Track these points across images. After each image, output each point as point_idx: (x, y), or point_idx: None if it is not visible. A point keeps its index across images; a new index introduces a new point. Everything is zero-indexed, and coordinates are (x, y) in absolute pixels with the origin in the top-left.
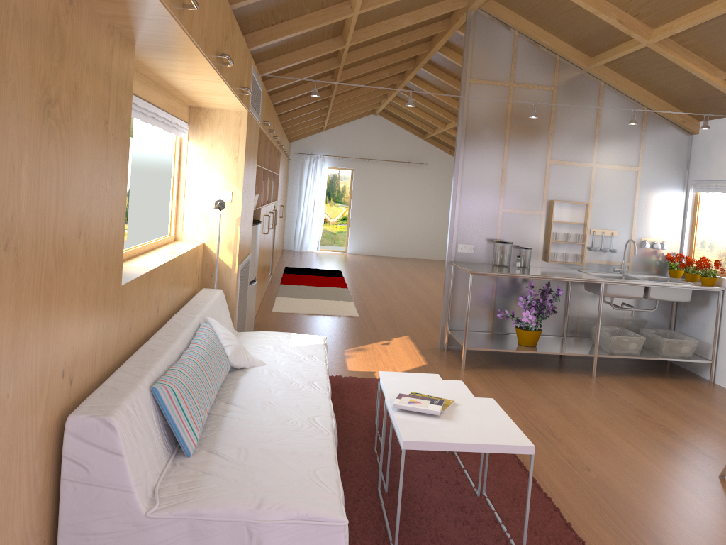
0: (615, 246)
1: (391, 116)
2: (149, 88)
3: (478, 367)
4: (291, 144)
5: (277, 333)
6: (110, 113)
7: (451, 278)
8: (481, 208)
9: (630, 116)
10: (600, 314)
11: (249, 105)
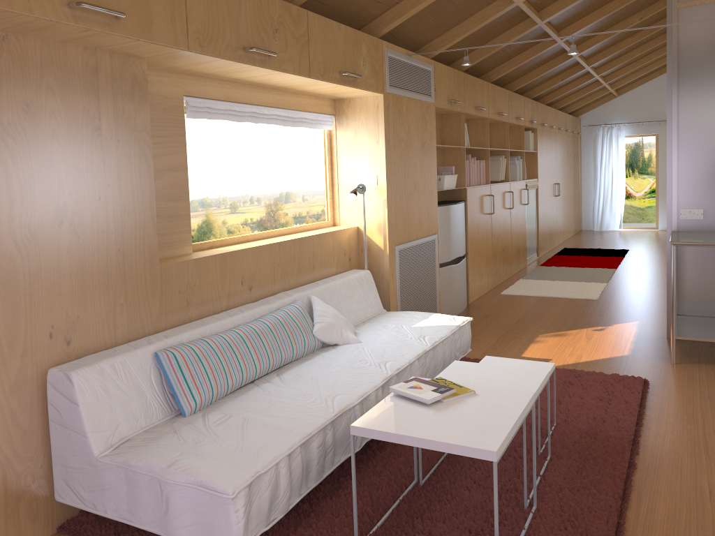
0: None
1: None
2: (240, 91)
3: (699, 361)
4: (580, 117)
5: (419, 313)
6: (103, 121)
7: None
8: (709, 162)
9: None
10: None
11: (386, 87)
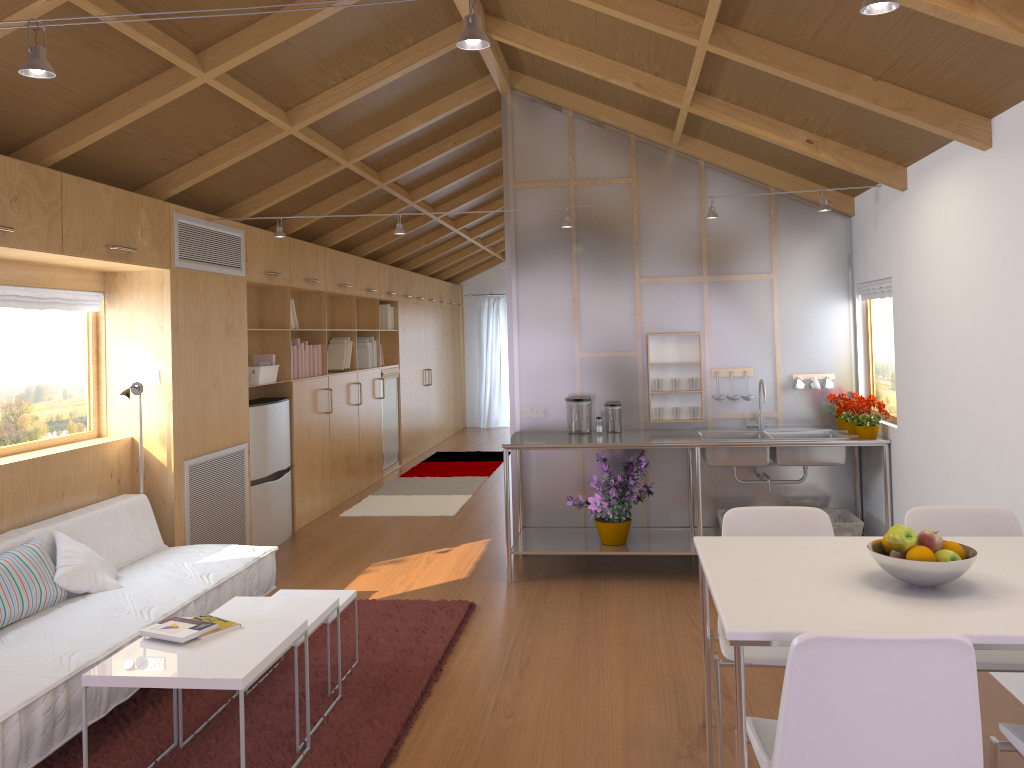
0: (752, 391)
1: None
2: None
3: (537, 578)
4: (463, 284)
5: (211, 545)
6: None
7: (517, 455)
8: (550, 356)
9: (750, 203)
10: (698, 492)
11: (174, 261)
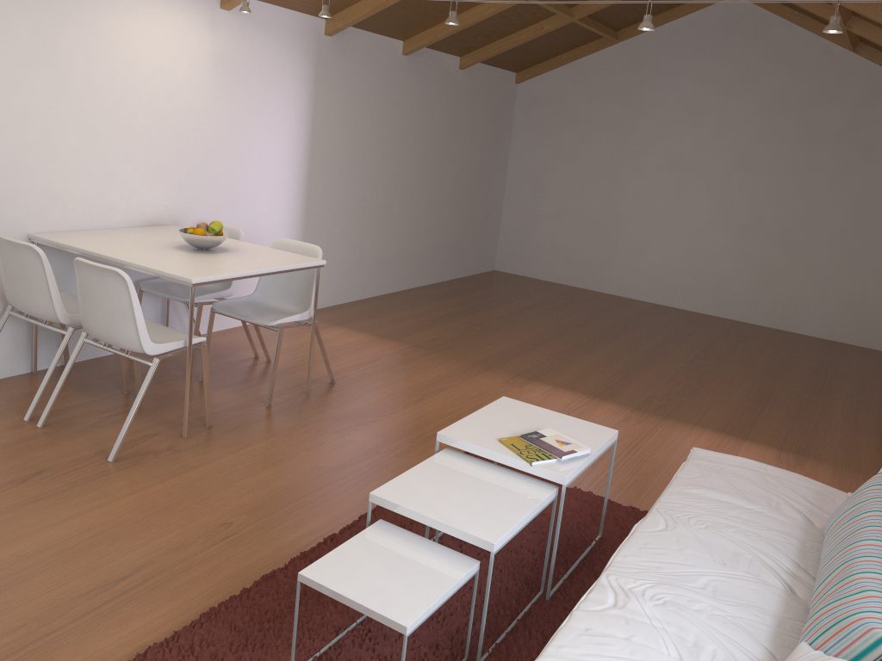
0: None
1: None
2: None
3: None
4: None
5: None
6: None
7: None
8: None
9: None
10: None
11: None
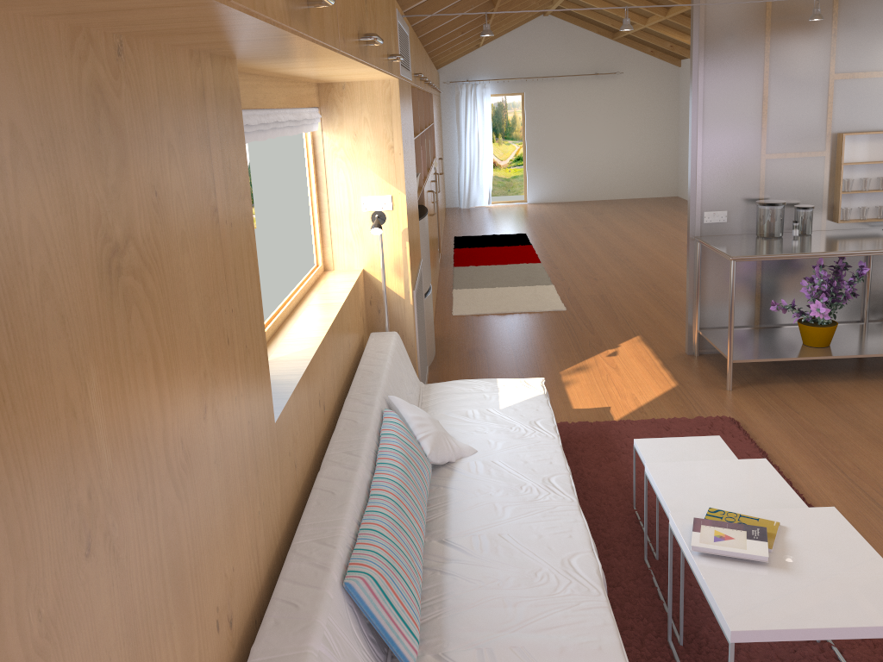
0: None
1: (567, 15)
2: (263, 88)
3: (749, 382)
4: (439, 71)
5: (478, 382)
6: (217, 193)
7: (697, 260)
8: (735, 158)
9: None
10: None
11: (399, 68)
